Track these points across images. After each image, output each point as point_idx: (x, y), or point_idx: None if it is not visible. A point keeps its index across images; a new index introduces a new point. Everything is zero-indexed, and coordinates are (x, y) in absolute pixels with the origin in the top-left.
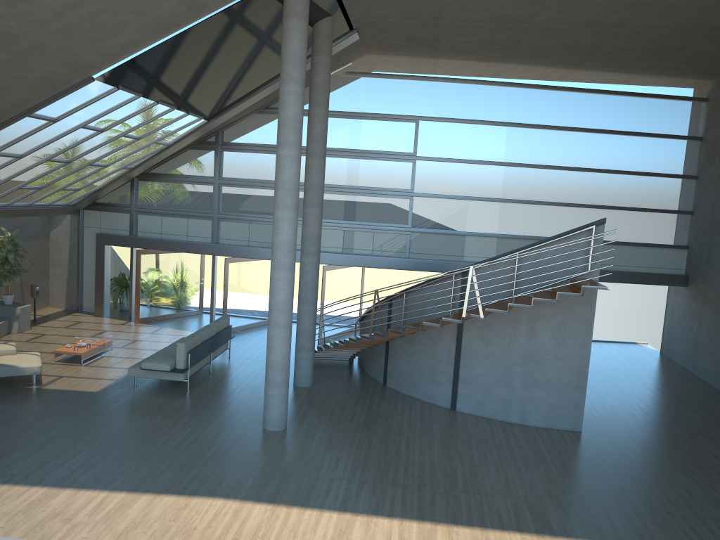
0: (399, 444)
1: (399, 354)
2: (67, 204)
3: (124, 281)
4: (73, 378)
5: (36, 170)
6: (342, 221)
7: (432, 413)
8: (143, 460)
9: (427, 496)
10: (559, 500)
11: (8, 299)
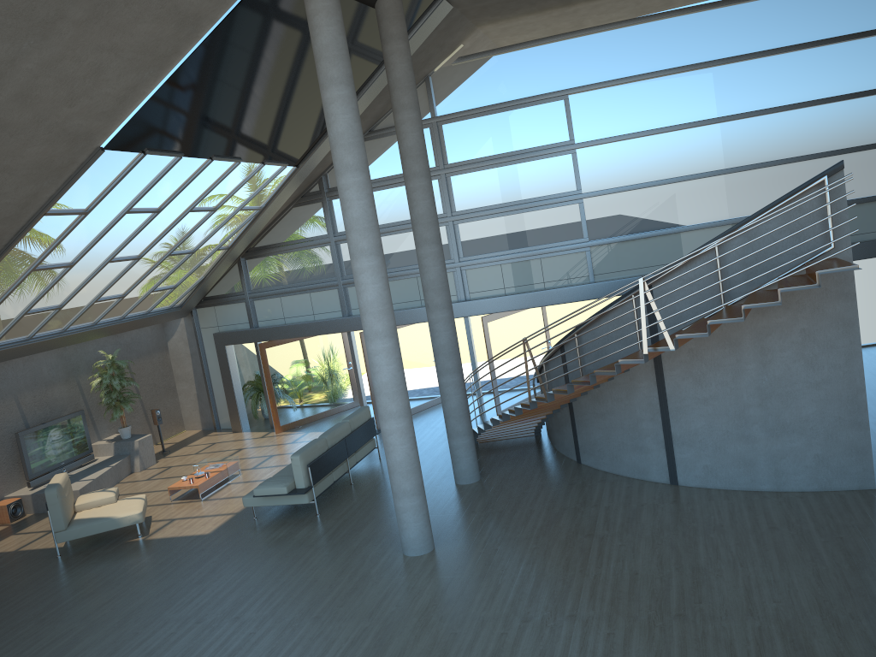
0: (587, 552)
1: (588, 418)
2: (172, 307)
3: (261, 384)
4: (186, 520)
5: (103, 276)
6: (496, 254)
7: (643, 495)
8: (239, 624)
9: (619, 631)
10: (834, 612)
11: (125, 433)
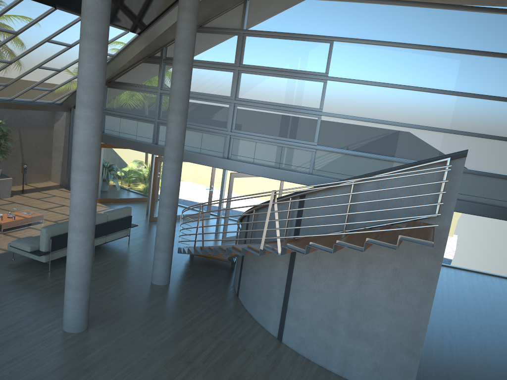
0: (173, 377)
1: (248, 270)
2: (53, 103)
3: None
4: None
5: None
6: (255, 134)
7: (252, 341)
8: None
9: None
10: None
11: None
